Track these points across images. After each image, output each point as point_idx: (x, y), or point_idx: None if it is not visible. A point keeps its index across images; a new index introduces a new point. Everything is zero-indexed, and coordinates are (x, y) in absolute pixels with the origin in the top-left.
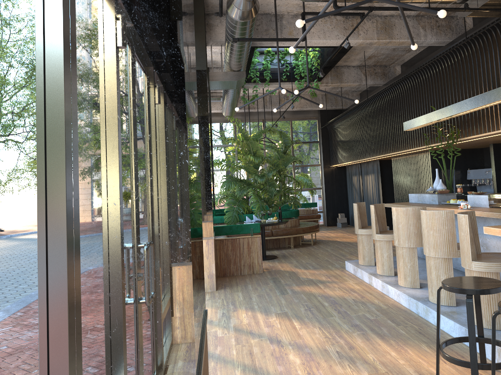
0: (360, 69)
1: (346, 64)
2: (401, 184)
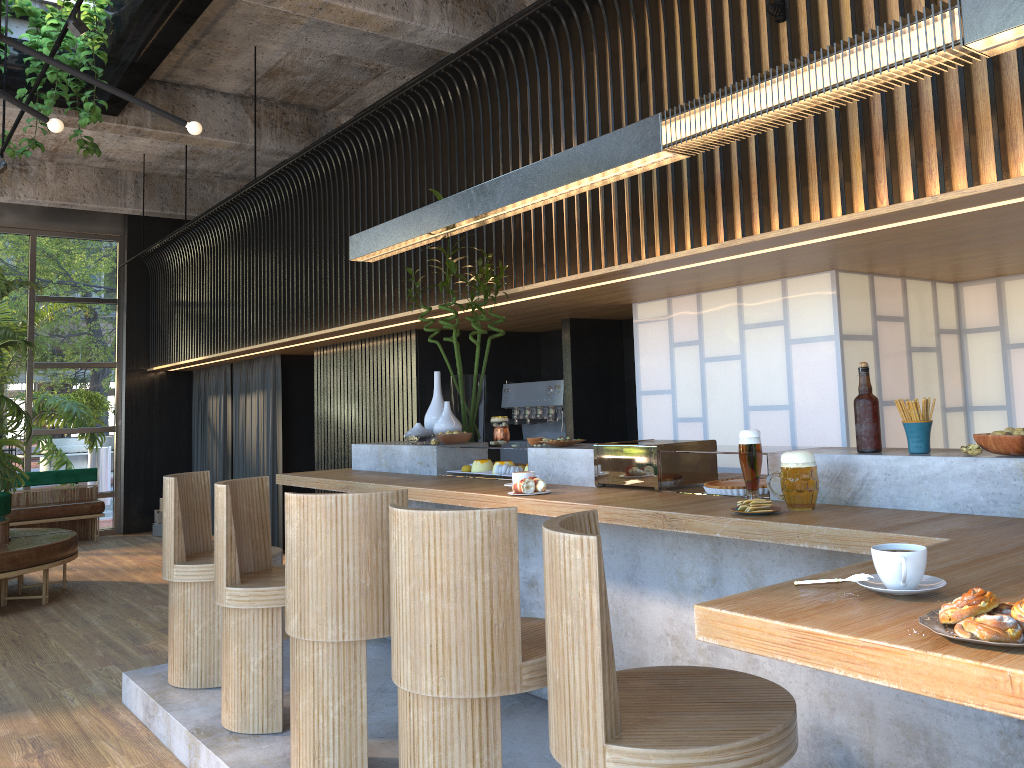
0: (244, 104)
1: (204, 82)
2: (336, 418)
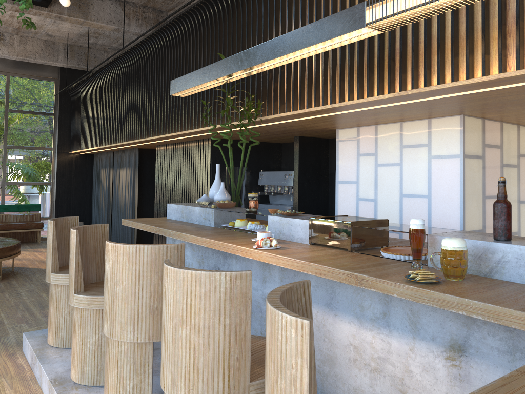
0: (121, 5)
1: None
2: (166, 185)
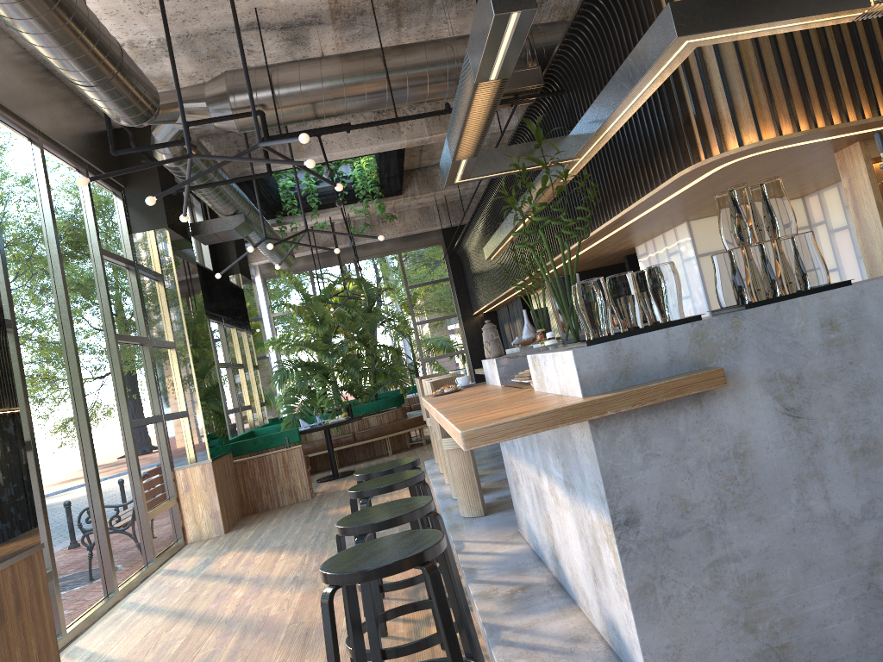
0: None
1: (437, 161)
2: None
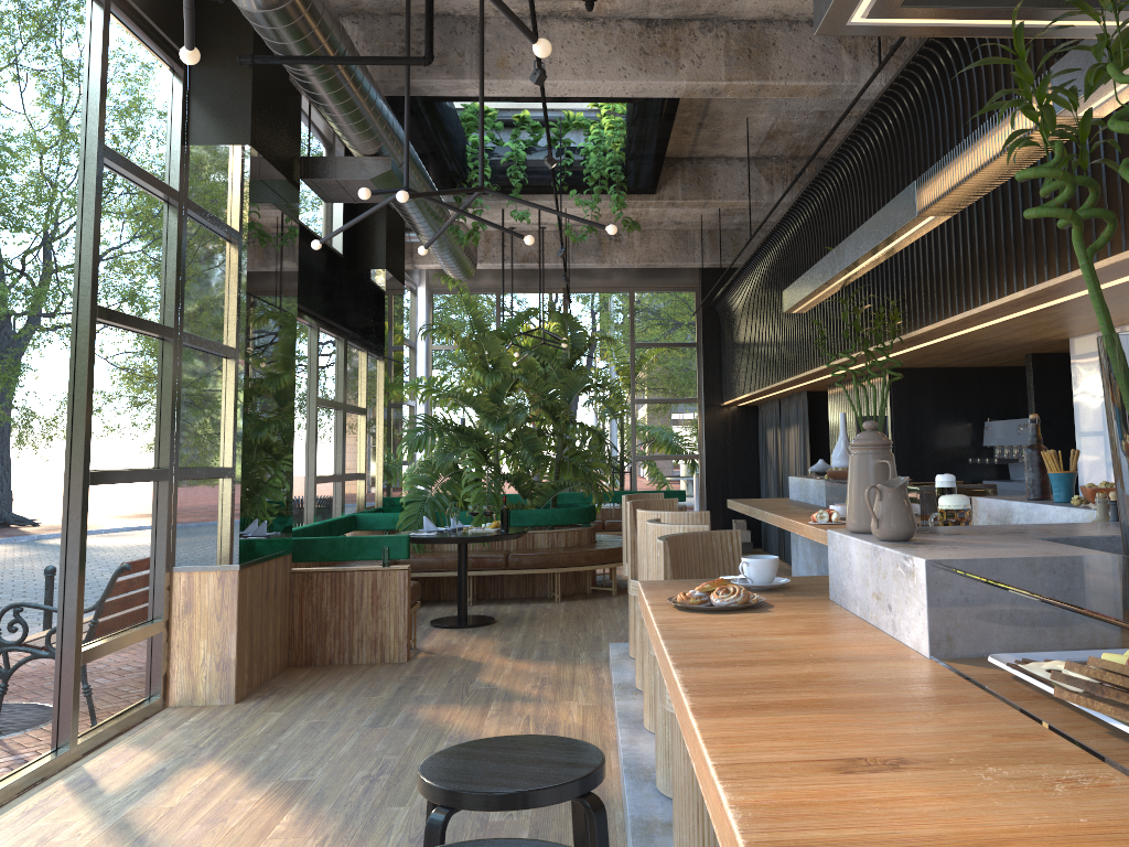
0: (757, 165)
1: (720, 152)
2: None
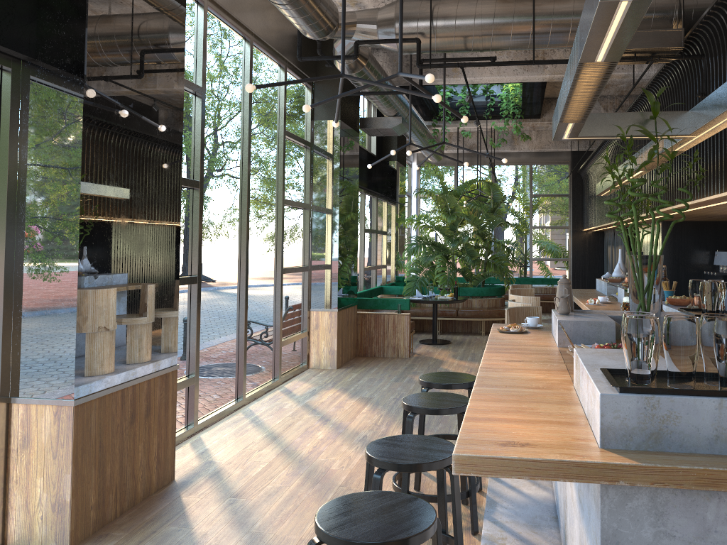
0: (599, 100)
1: None
2: None
